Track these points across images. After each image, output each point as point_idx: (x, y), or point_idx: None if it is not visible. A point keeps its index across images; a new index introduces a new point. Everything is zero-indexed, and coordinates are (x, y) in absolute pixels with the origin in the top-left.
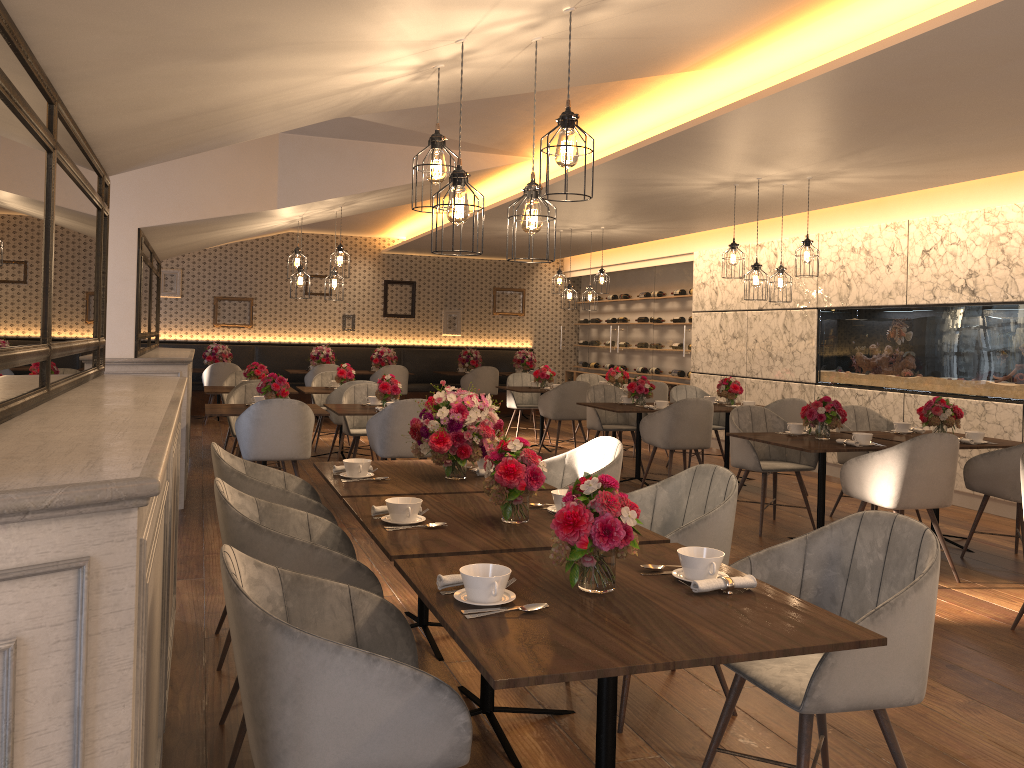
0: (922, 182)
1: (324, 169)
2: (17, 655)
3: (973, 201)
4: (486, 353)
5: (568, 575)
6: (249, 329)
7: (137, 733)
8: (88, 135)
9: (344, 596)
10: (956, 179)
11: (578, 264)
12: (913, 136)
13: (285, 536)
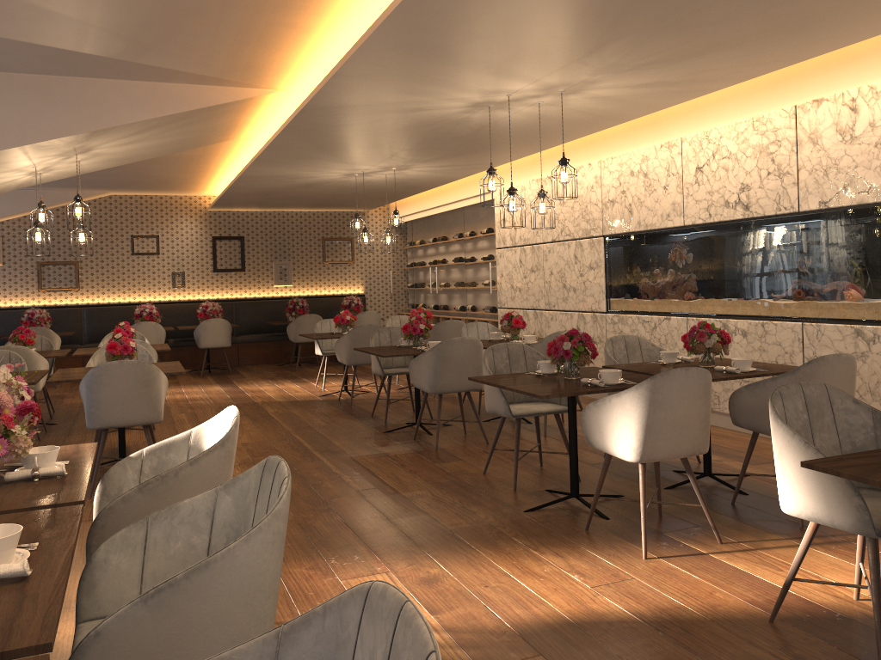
0: (683, 90)
1: (29, 109)
2: None
3: (742, 111)
4: (318, 301)
5: None
6: (76, 292)
7: None
8: None
9: None
10: (718, 84)
11: (401, 211)
12: (647, 21)
13: None
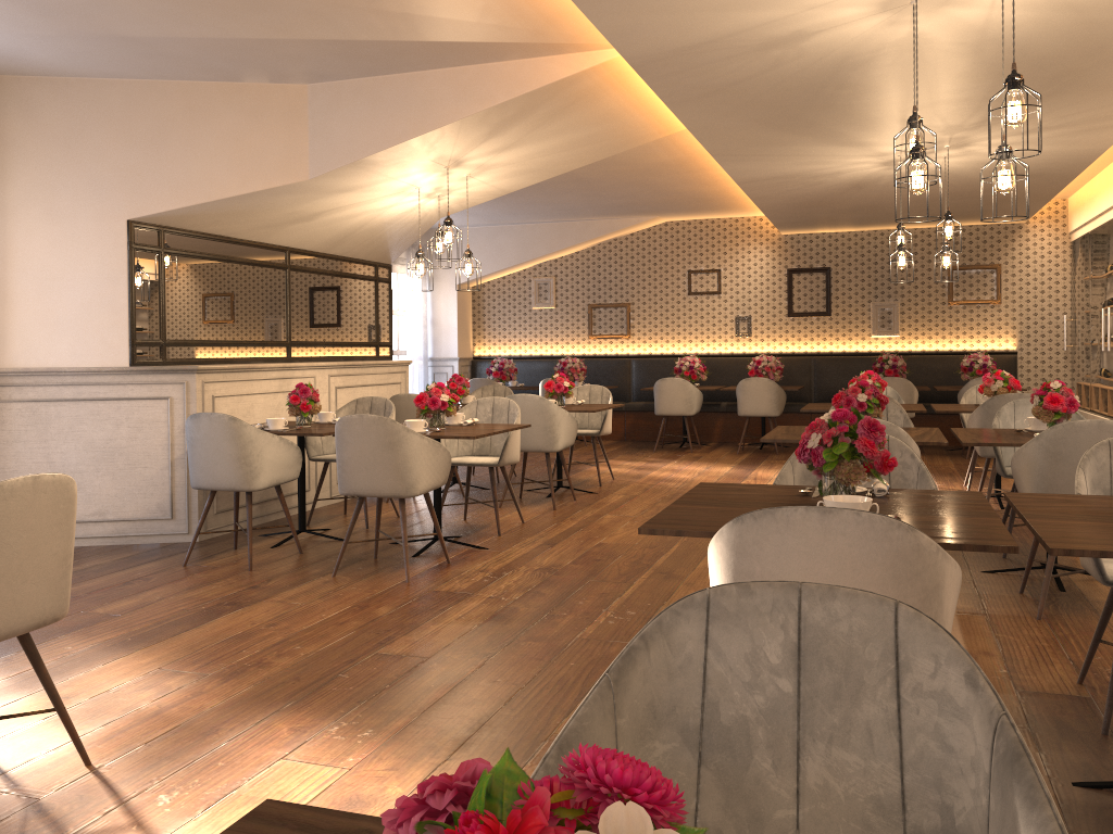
0: None
1: (358, 120)
2: None
3: None
4: (936, 360)
5: None
6: (627, 340)
7: None
8: None
9: None
10: None
11: (1078, 218)
12: None
13: None
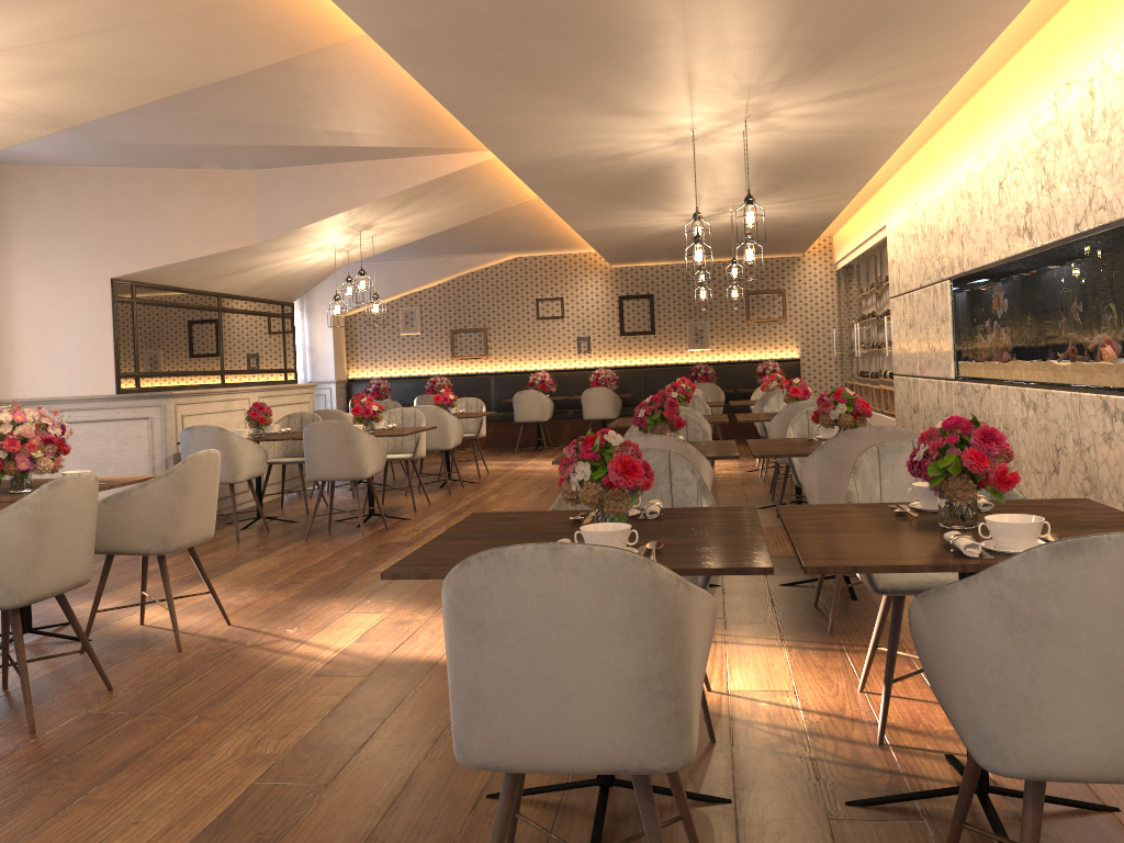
0: (905, 93)
1: (296, 198)
2: None
3: (1027, 103)
4: (739, 368)
5: None
6: (485, 359)
7: None
8: None
9: None
10: (935, 81)
11: (839, 253)
12: (683, 48)
13: None
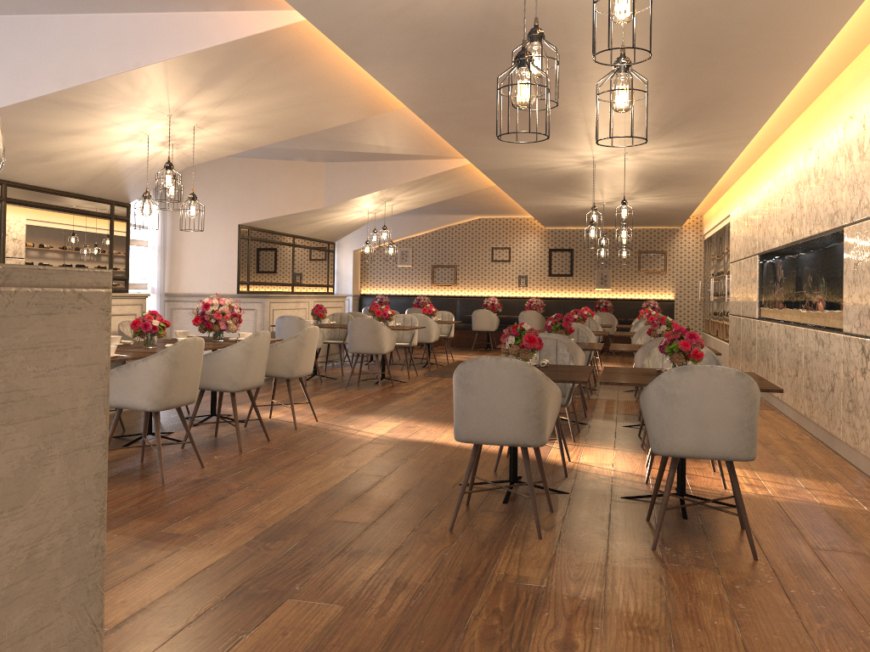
0: (719, 145)
1: (349, 181)
2: None
3: (795, 154)
4: (630, 303)
5: None
6: (454, 287)
7: None
8: (66, 190)
9: None
10: (736, 140)
11: (706, 228)
12: (584, 123)
13: None
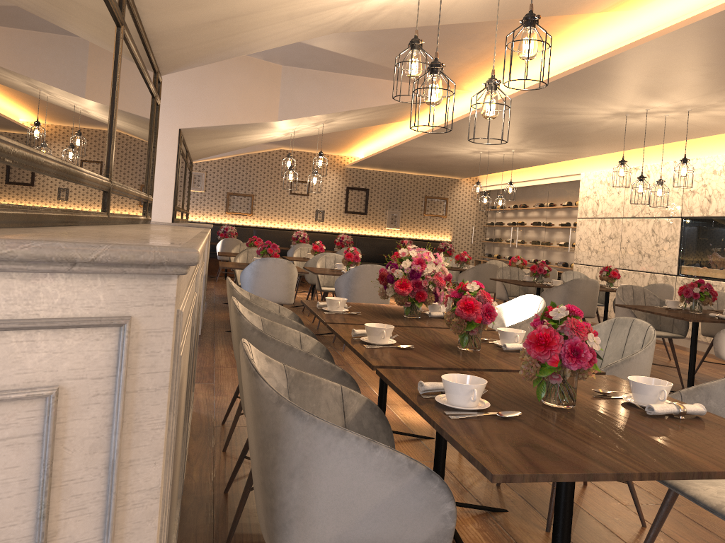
0: None
1: (313, 93)
2: (58, 403)
3: None
4: (417, 243)
5: (536, 390)
6: (250, 217)
7: (165, 491)
8: (148, 31)
9: (337, 394)
10: None
11: (488, 181)
12: None
13: (286, 344)
